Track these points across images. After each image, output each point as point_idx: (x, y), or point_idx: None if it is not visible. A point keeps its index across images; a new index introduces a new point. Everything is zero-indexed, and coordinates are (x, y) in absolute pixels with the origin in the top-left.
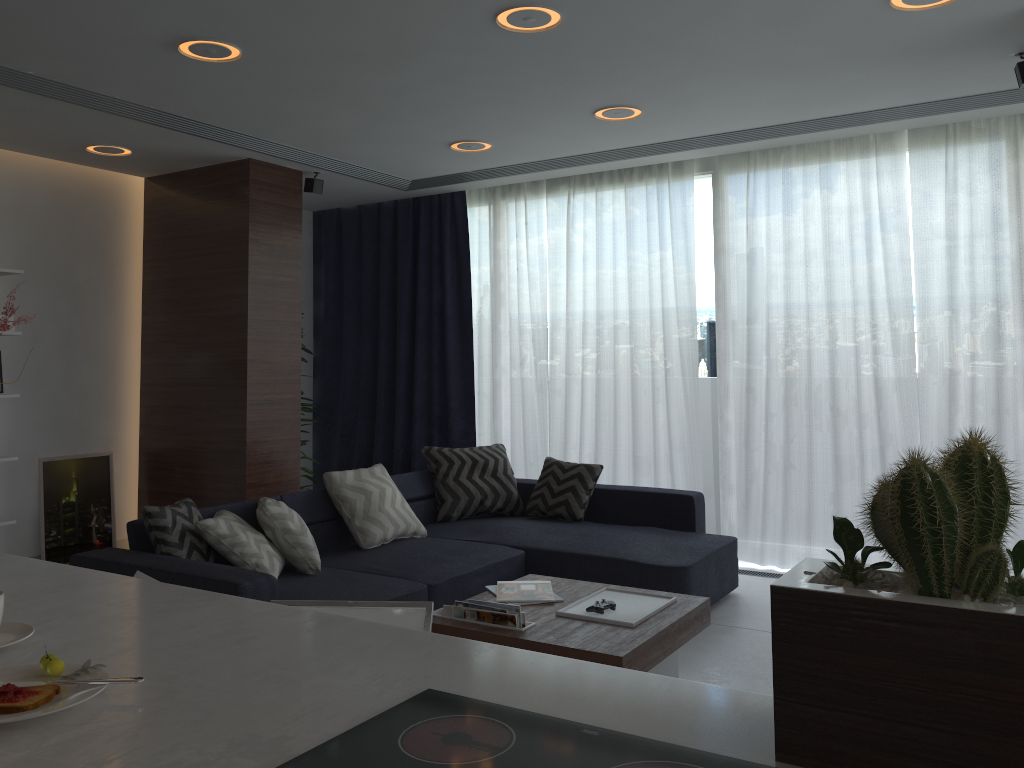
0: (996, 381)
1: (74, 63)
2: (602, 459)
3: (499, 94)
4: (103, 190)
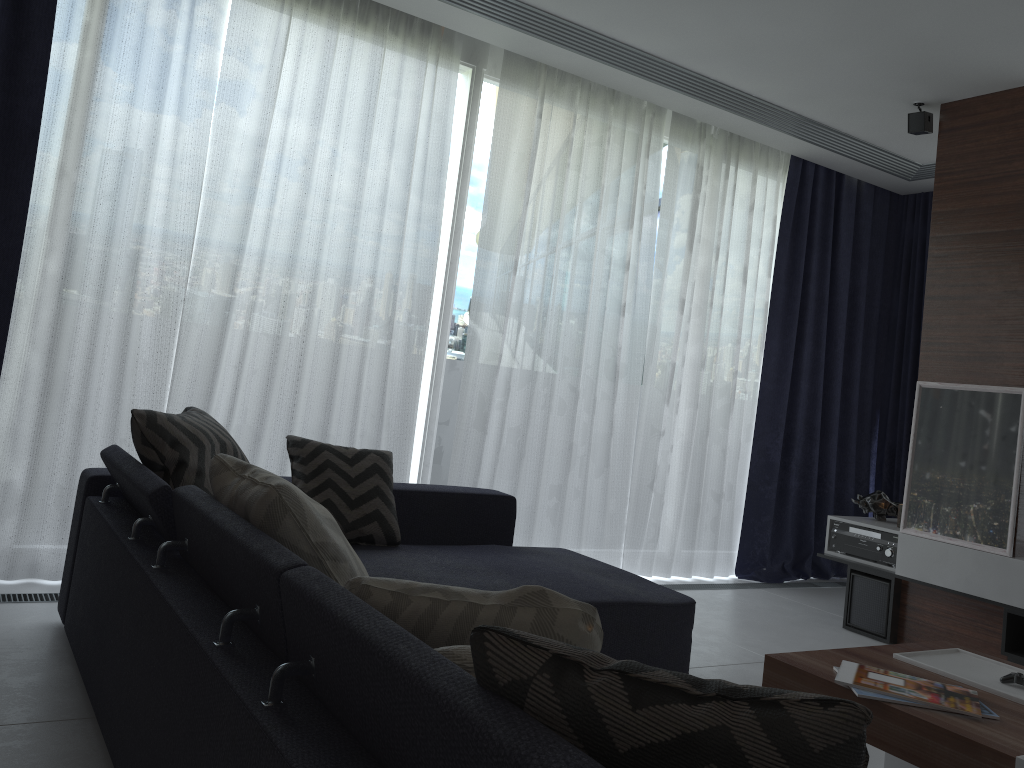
0: (698, 377)
1: None
2: (265, 437)
3: None
4: None
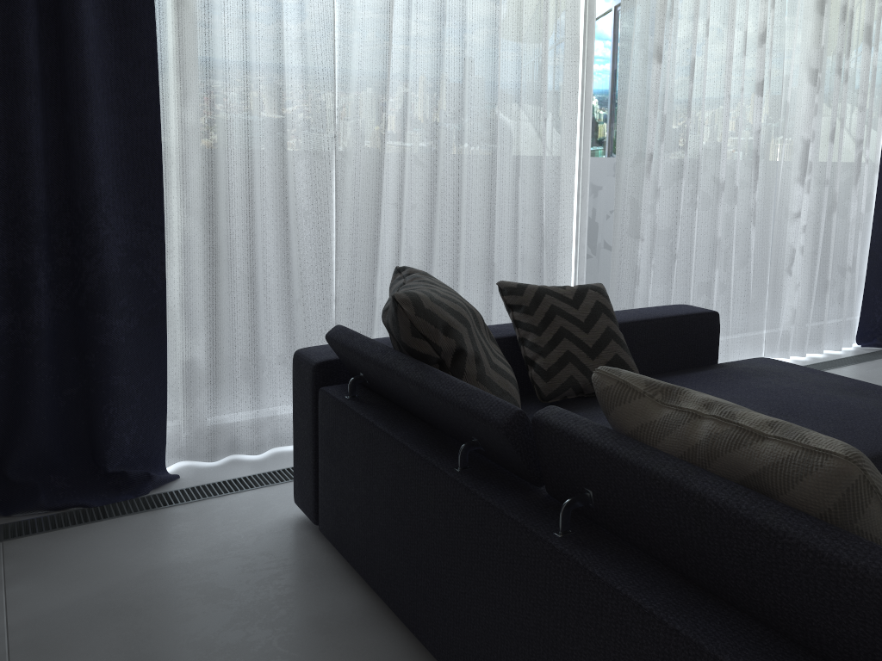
0: (828, 151)
1: None
2: (434, 275)
3: None
4: None
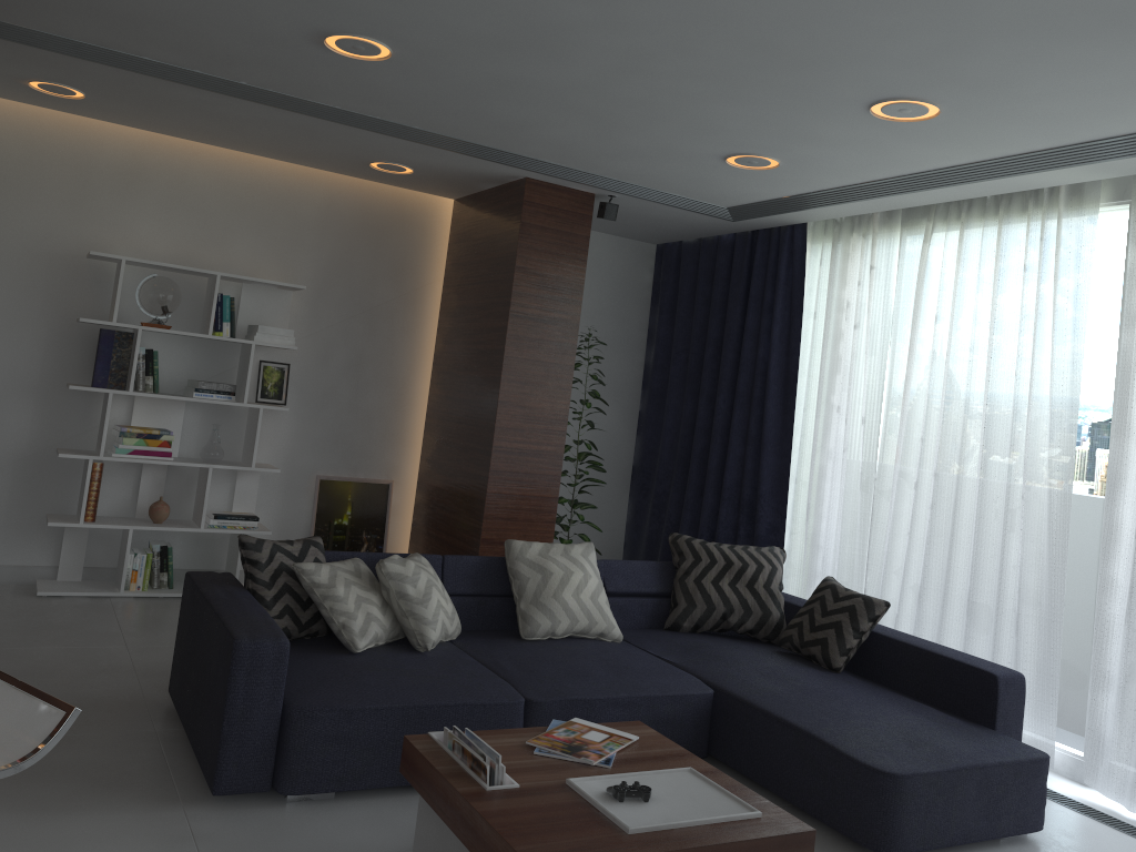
0: None
1: (265, 70)
2: (928, 596)
3: (716, 87)
4: (413, 211)
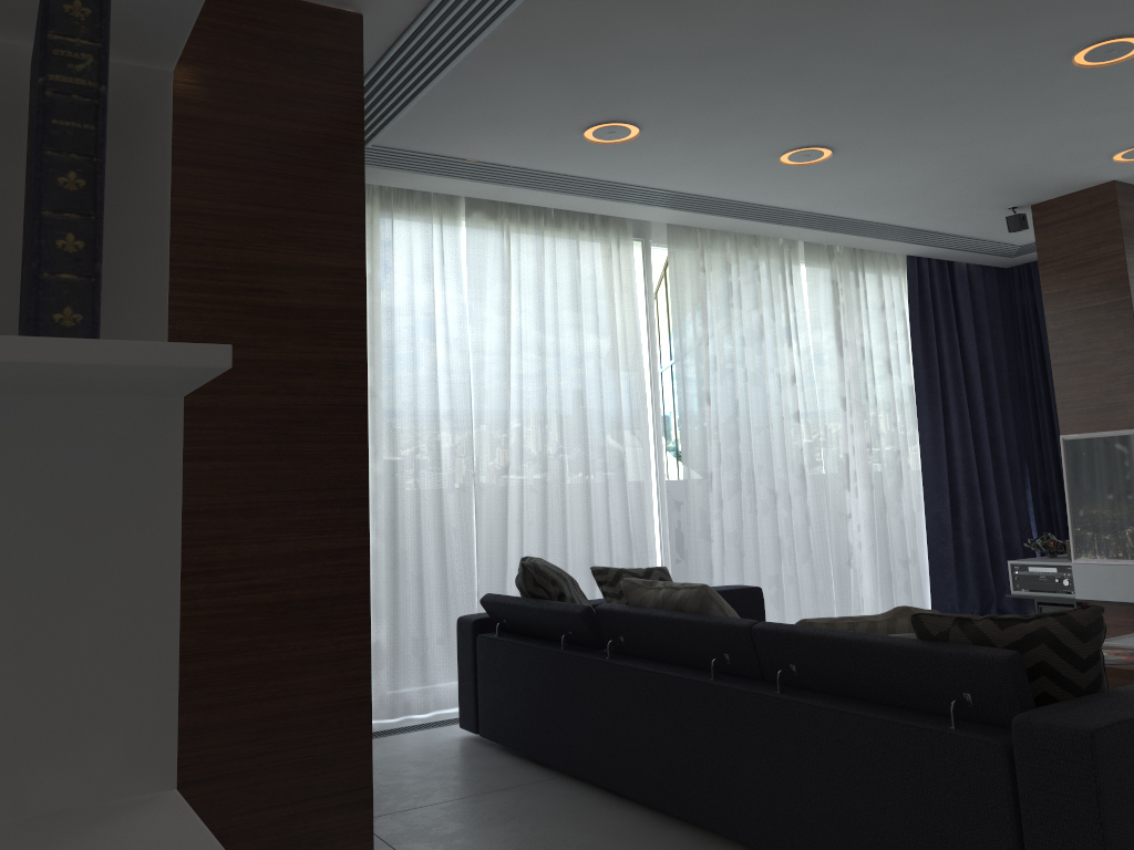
0: (869, 461)
1: None
2: None
3: (849, 95)
4: None
